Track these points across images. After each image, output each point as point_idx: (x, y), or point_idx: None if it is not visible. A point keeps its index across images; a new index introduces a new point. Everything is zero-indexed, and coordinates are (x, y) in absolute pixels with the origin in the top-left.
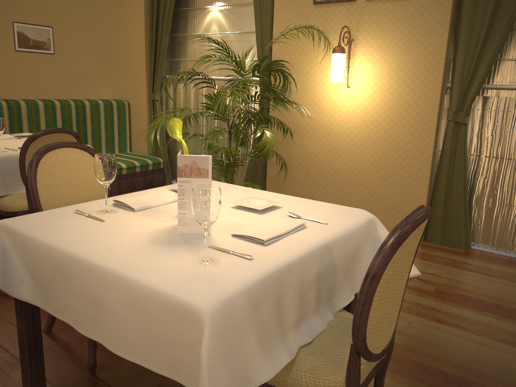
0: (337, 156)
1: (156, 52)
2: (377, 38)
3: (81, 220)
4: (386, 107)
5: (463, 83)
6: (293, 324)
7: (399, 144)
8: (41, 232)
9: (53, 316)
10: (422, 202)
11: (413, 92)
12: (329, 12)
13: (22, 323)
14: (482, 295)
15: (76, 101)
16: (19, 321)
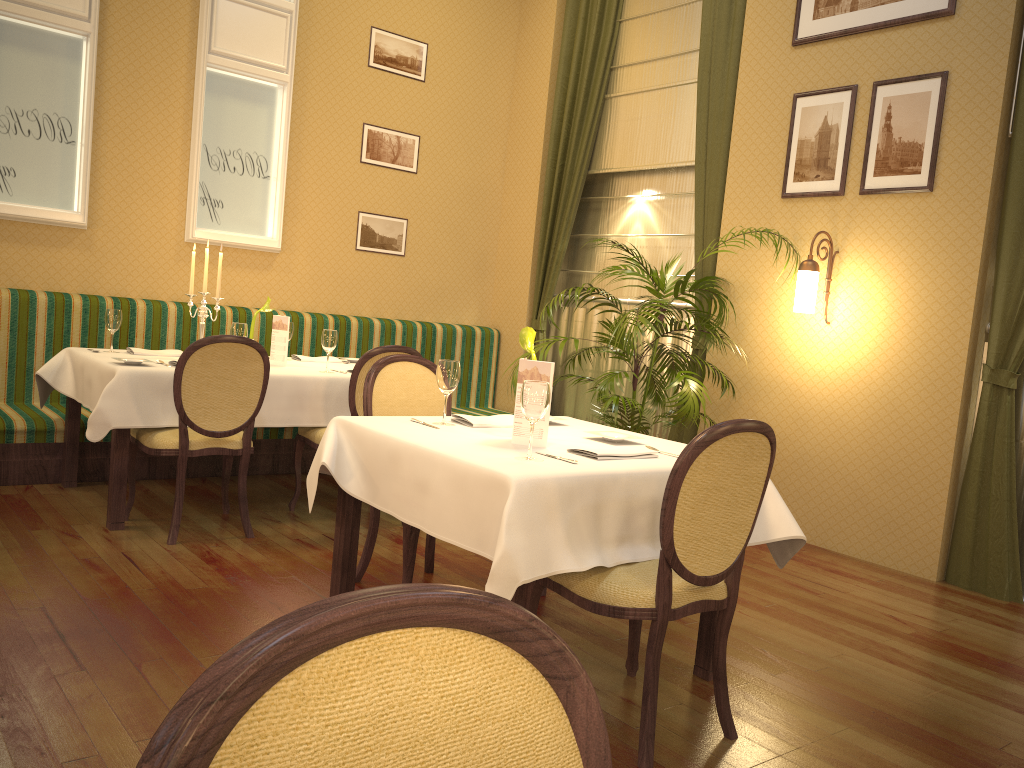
0: (806, 431)
1: (548, 259)
2: (874, 251)
3: (416, 425)
4: (884, 356)
5: (1006, 324)
6: (613, 540)
7: (904, 416)
8: (377, 426)
9: (365, 562)
10: (939, 515)
11: (928, 335)
12: (804, 210)
13: (341, 532)
14: (991, 650)
15: (425, 324)
16: (338, 530)
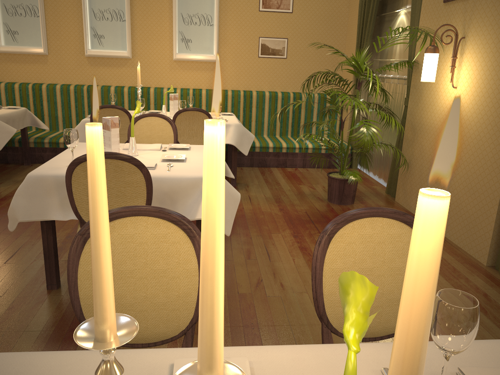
0: None
1: None
2: (481, 35)
3: None
4: (478, 110)
5: None
6: None
7: (483, 152)
8: None
9: None
10: (491, 222)
11: (499, 95)
12: (453, 9)
13: None
14: None
15: (295, 94)
16: None
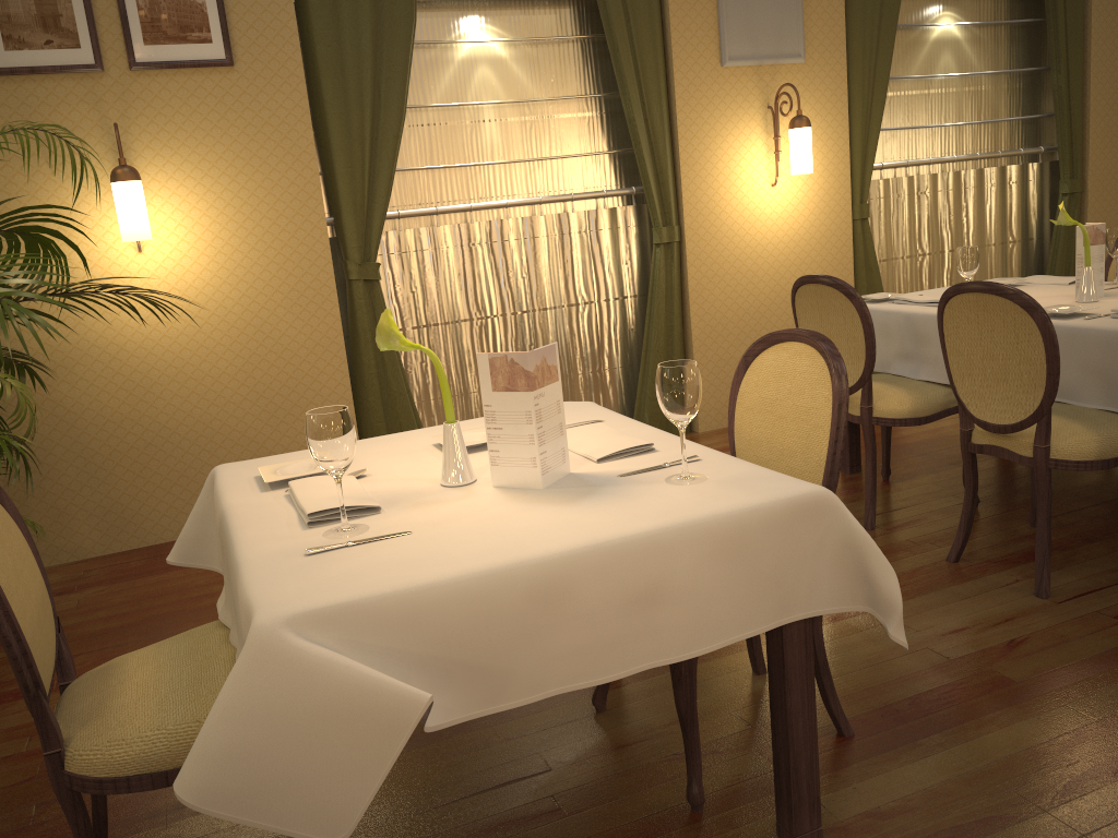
0: (154, 399)
1: None
2: (178, 146)
3: (378, 548)
4: (235, 277)
5: (359, 214)
6: None
7: (282, 340)
8: (414, 575)
9: None
10: None
11: (281, 241)
12: (42, 94)
13: None
14: None
15: None
16: None
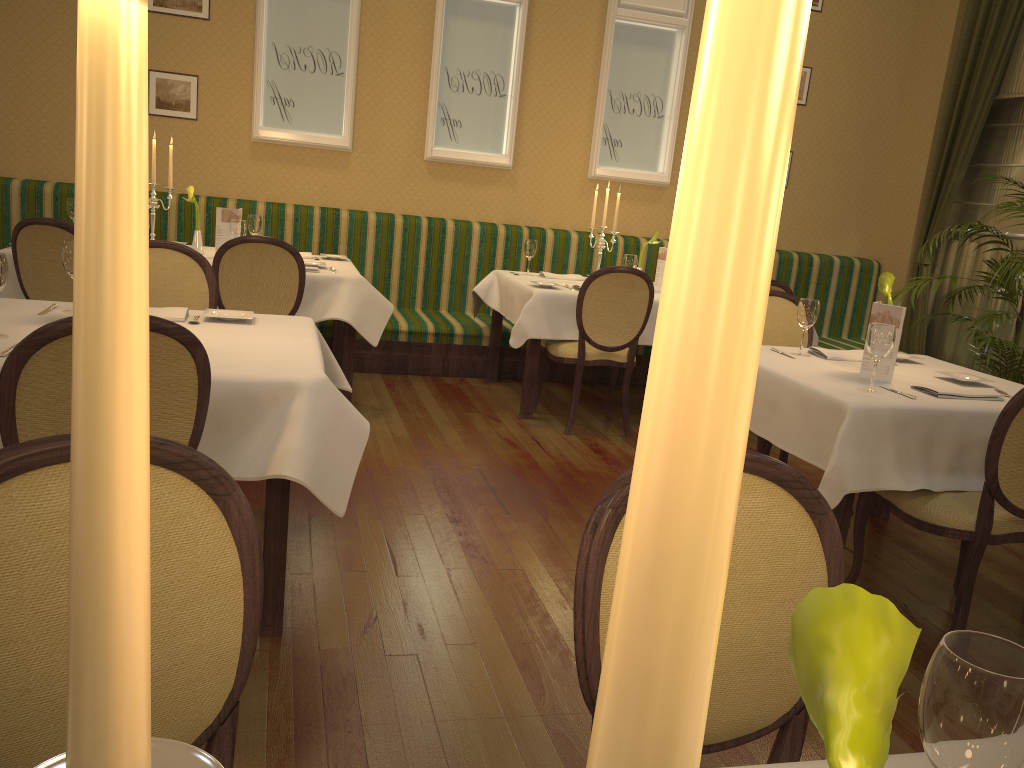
0: None
1: (940, 190)
2: None
3: (774, 354)
4: None
5: None
6: (943, 469)
7: None
8: None
9: None
10: None
11: None
12: None
13: None
14: None
15: (802, 254)
16: None
